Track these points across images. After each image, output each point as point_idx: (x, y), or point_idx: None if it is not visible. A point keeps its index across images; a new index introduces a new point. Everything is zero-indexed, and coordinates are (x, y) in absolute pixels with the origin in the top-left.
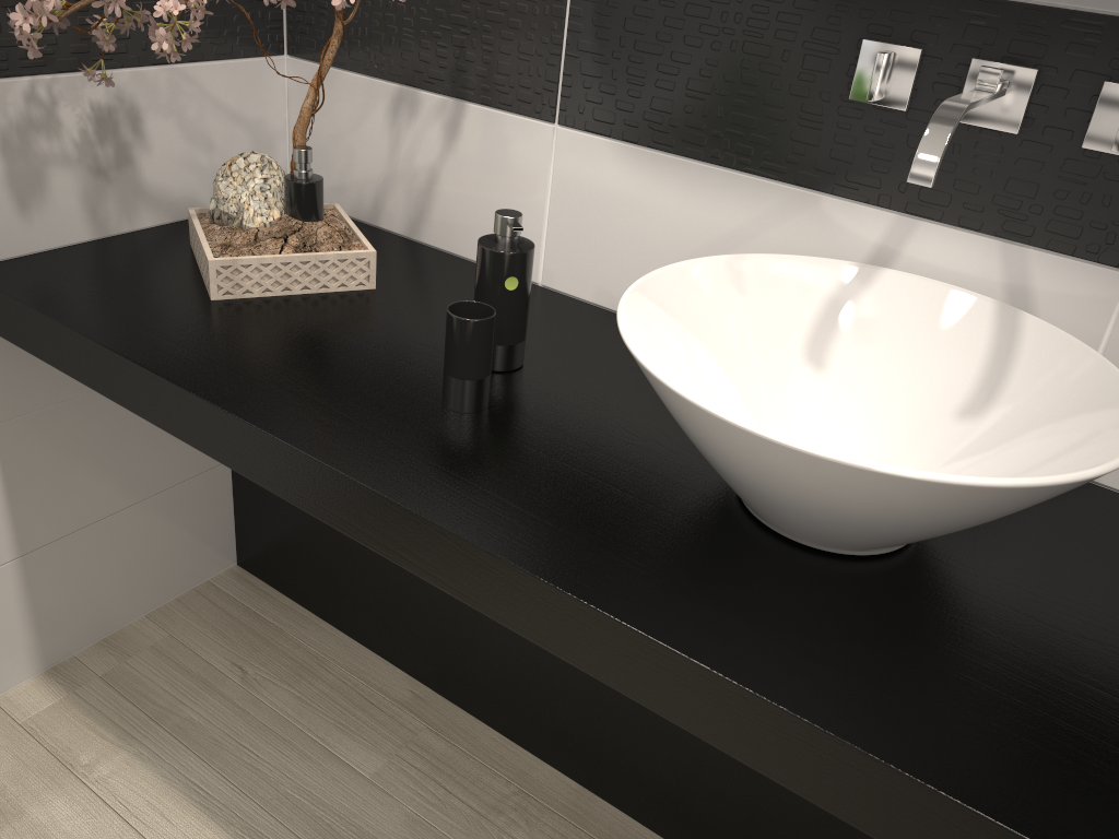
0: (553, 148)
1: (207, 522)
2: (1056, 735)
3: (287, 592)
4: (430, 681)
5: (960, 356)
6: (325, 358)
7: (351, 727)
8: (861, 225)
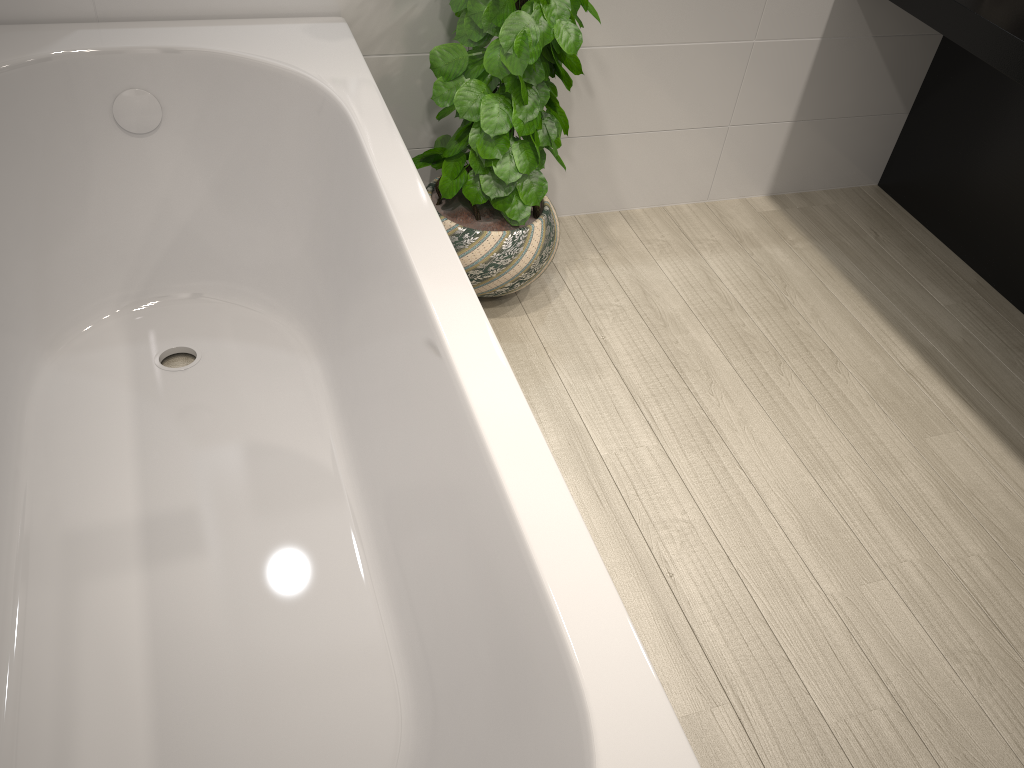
0: None
1: (877, 148)
2: None
3: (908, 208)
4: (991, 279)
5: None
6: None
7: (935, 281)
8: None
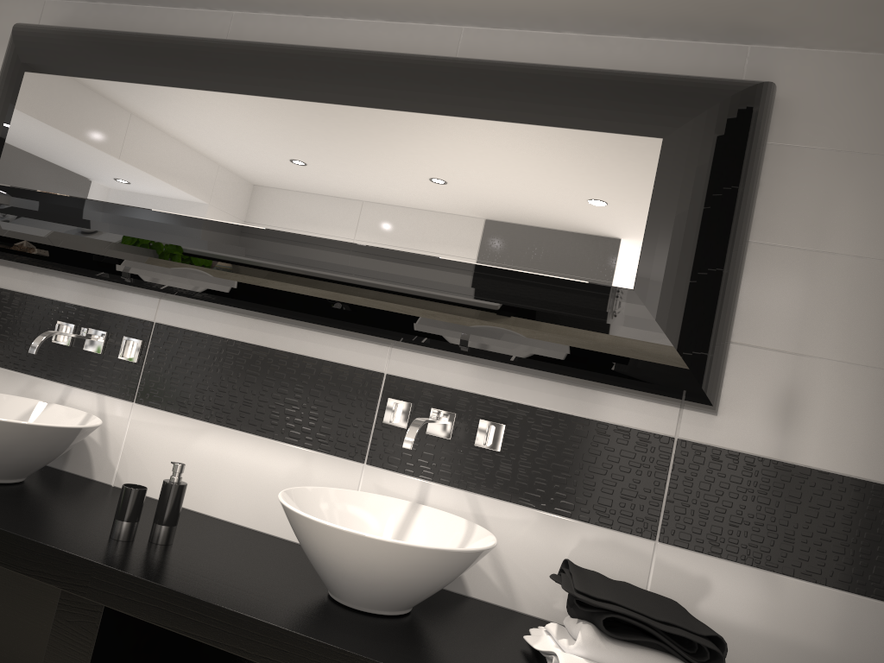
0: None
1: None
2: (2, 507)
3: None
4: None
5: None
6: None
7: None
8: (54, 390)
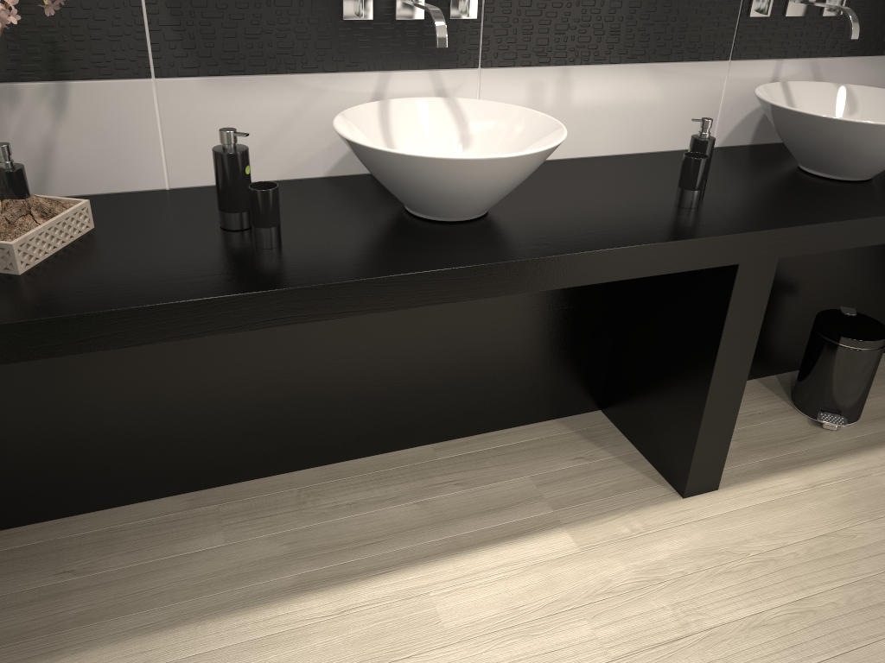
0: (154, 94)
1: None
2: (592, 226)
3: (29, 520)
4: (192, 486)
5: (444, 126)
6: (163, 262)
7: (180, 537)
8: (364, 83)
